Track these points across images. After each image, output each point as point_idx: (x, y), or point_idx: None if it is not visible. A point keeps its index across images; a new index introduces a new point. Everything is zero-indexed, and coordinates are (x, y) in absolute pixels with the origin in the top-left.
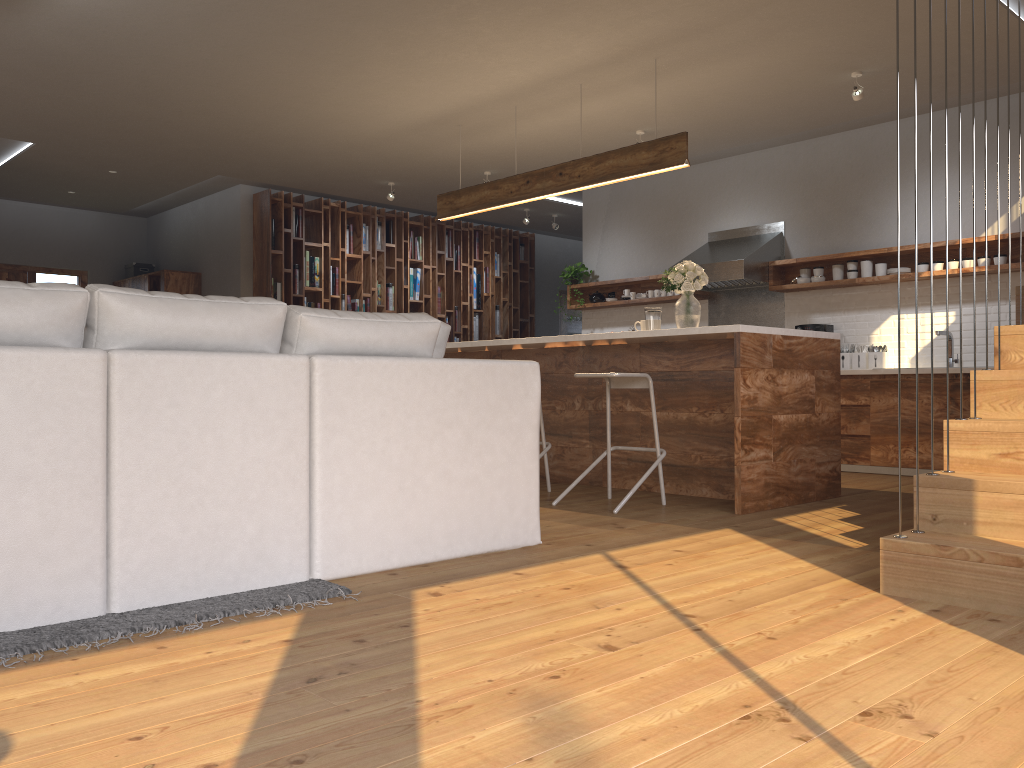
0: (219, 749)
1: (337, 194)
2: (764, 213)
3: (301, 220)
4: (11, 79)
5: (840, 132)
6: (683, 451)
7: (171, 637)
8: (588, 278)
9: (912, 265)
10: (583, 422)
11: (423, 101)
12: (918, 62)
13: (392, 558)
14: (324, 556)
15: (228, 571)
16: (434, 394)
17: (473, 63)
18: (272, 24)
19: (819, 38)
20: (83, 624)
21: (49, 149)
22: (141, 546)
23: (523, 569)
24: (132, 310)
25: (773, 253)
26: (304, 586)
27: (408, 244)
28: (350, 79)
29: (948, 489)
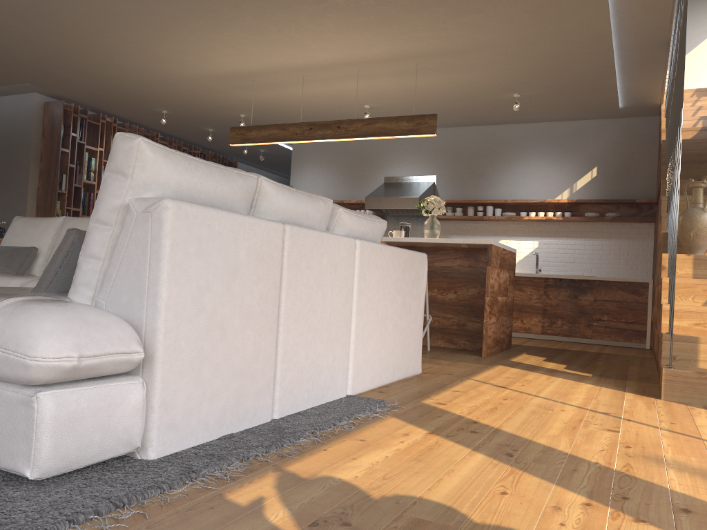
0: (566, 495)
1: (114, 112)
2: (423, 169)
3: (84, 128)
4: None
5: (475, 126)
6: (425, 317)
7: (349, 433)
8: None
9: (515, 211)
10: None
11: (243, 60)
12: (552, 94)
13: (375, 381)
14: (353, 379)
15: (320, 388)
16: (395, 271)
17: (302, 43)
18: None
19: (515, 71)
20: (275, 426)
21: None
22: (289, 369)
23: (451, 388)
24: (278, 195)
25: (430, 195)
26: (355, 399)
27: None
28: (205, 35)
29: (683, 342)
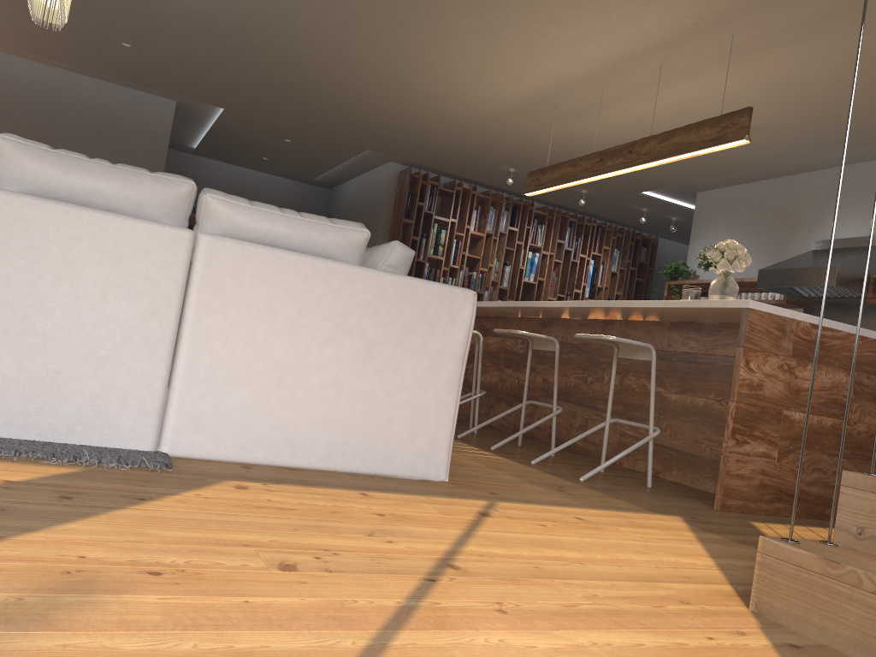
0: None
1: (469, 177)
2: None
3: (434, 196)
4: (186, 44)
5: None
6: (694, 439)
7: None
8: (689, 277)
9: None
10: (608, 396)
11: (515, 79)
12: None
13: (255, 453)
14: (175, 432)
15: (62, 420)
16: (336, 298)
17: (549, 36)
18: None
19: None
20: None
21: (235, 115)
22: None
23: (378, 493)
24: (23, 158)
25: None
26: (135, 453)
27: (530, 230)
28: (443, 52)
29: None
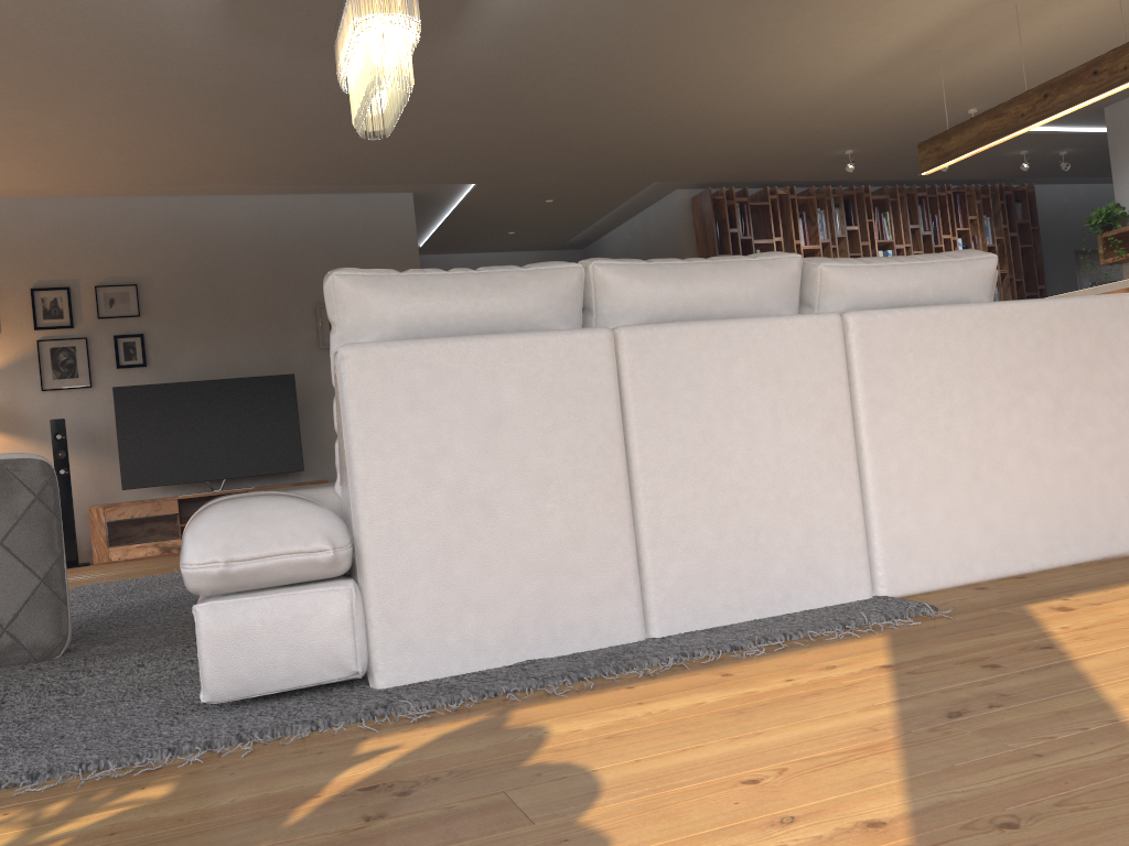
0: (874, 801)
1: (784, 179)
2: None
3: (747, 216)
4: (452, 115)
5: None
6: None
7: (732, 663)
8: (1126, 221)
9: None
10: None
11: (891, 29)
12: None
13: (975, 568)
14: (888, 567)
15: (775, 587)
16: (1005, 349)
17: None
18: None
19: None
20: (625, 650)
21: (489, 187)
22: (674, 558)
23: None
24: (630, 282)
25: None
26: (871, 604)
27: (873, 223)
28: (801, 21)
29: None
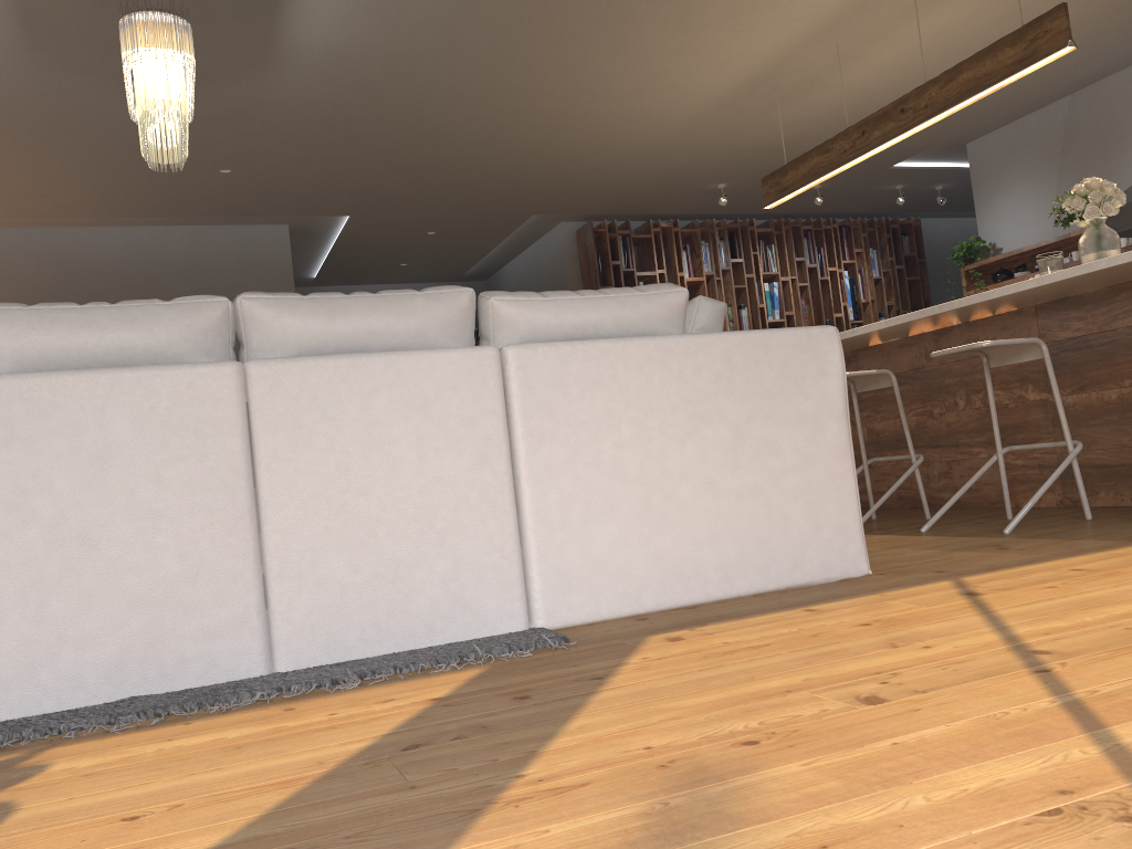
0: (202, 837)
1: (666, 212)
2: None
3: (629, 249)
4: (299, 148)
5: None
6: (1118, 444)
7: (313, 698)
8: (988, 254)
9: None
10: (971, 425)
11: (720, 66)
12: None
13: (643, 599)
14: (545, 598)
15: (417, 620)
16: (680, 381)
17: None
18: (516, 10)
19: None
20: (234, 685)
21: (364, 220)
22: (304, 591)
23: (821, 605)
24: (279, 315)
25: None
26: (515, 636)
27: (758, 256)
28: (626, 59)
29: None
